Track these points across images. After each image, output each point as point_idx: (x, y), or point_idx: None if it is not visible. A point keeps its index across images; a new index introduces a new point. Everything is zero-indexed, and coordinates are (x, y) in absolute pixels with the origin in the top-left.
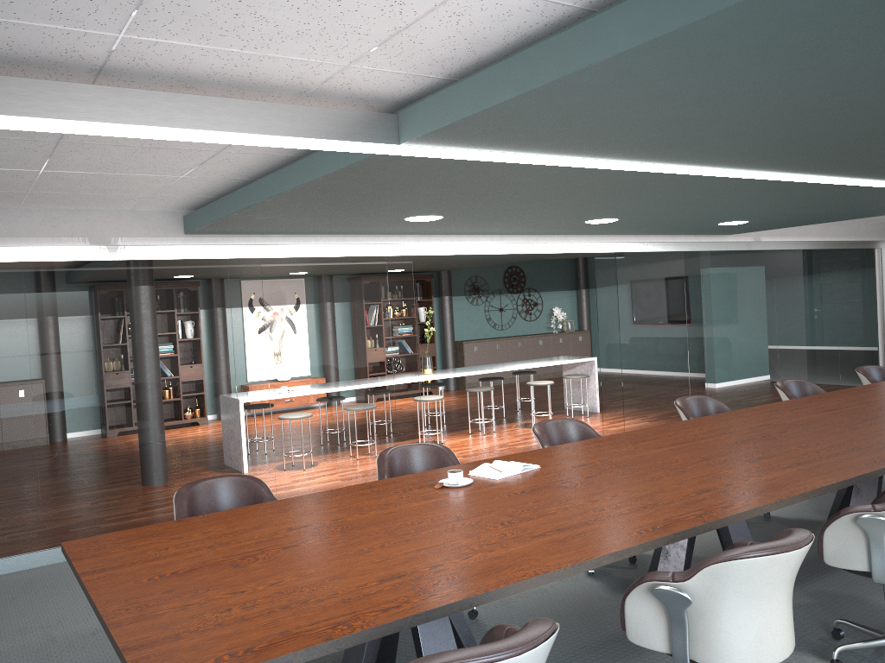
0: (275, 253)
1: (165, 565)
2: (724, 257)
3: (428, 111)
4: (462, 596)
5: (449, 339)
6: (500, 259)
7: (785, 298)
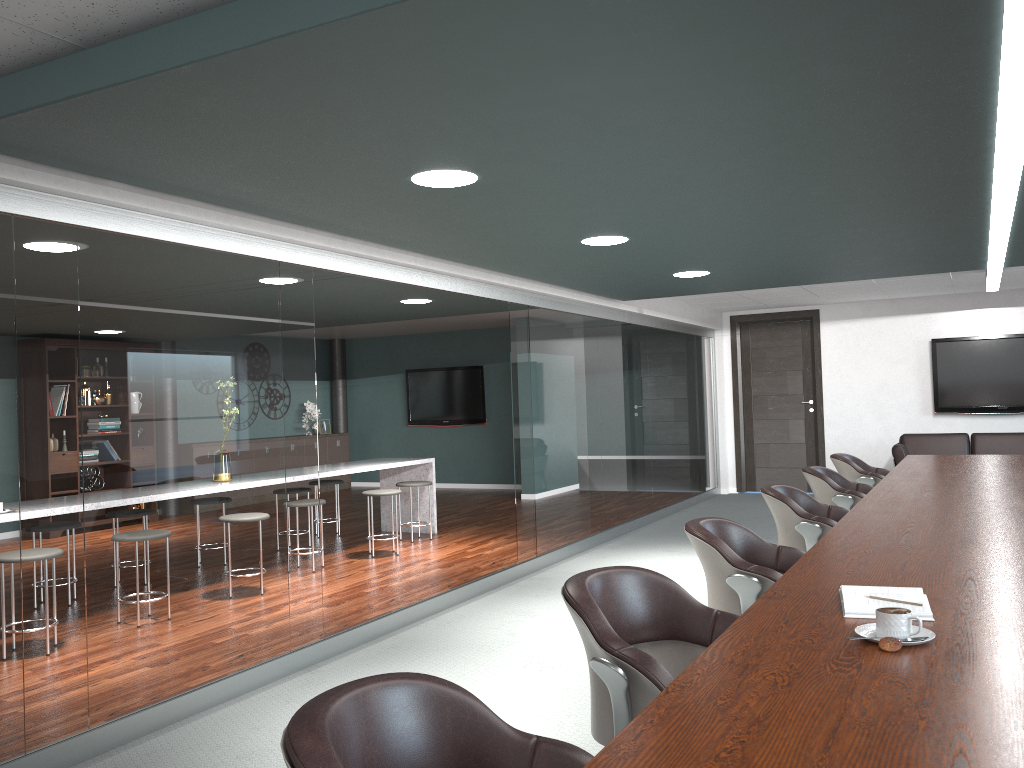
0: (106, 221)
1: None
2: (613, 329)
3: None
4: None
5: None
6: None
7: (655, 385)
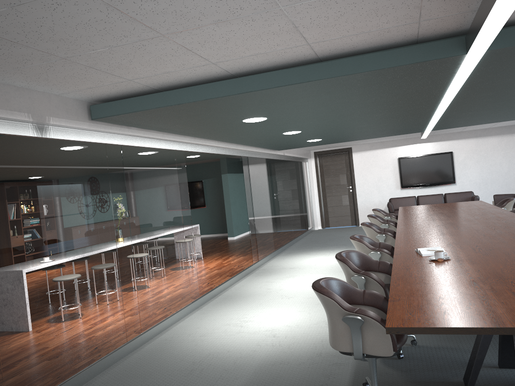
0: (129, 142)
1: (511, 309)
2: (275, 162)
3: None
4: None
5: None
6: None
7: (290, 185)
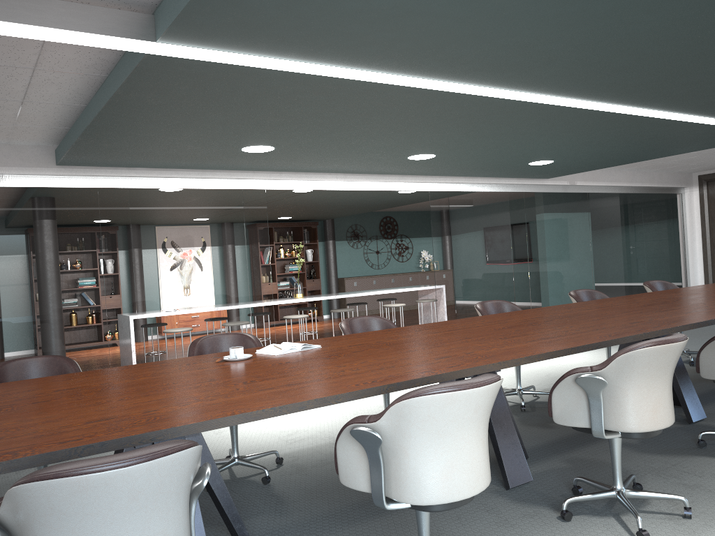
0: (141, 184)
1: None
2: (544, 198)
3: (169, 5)
4: (146, 431)
5: (333, 276)
6: (367, 205)
7: (598, 233)
